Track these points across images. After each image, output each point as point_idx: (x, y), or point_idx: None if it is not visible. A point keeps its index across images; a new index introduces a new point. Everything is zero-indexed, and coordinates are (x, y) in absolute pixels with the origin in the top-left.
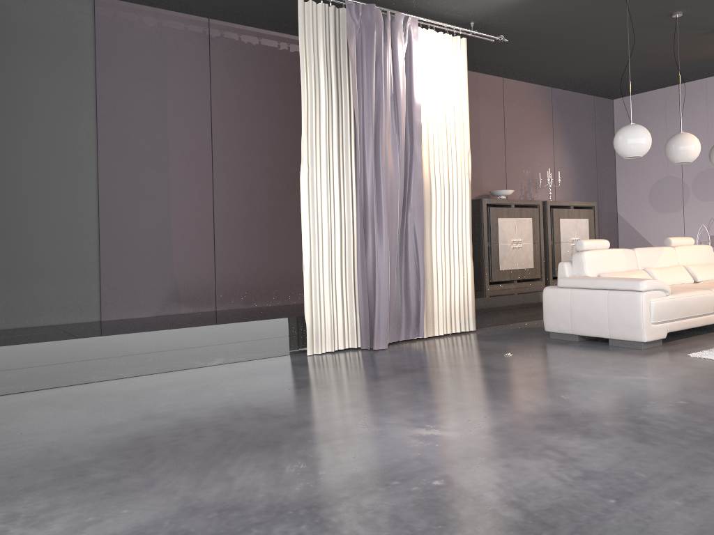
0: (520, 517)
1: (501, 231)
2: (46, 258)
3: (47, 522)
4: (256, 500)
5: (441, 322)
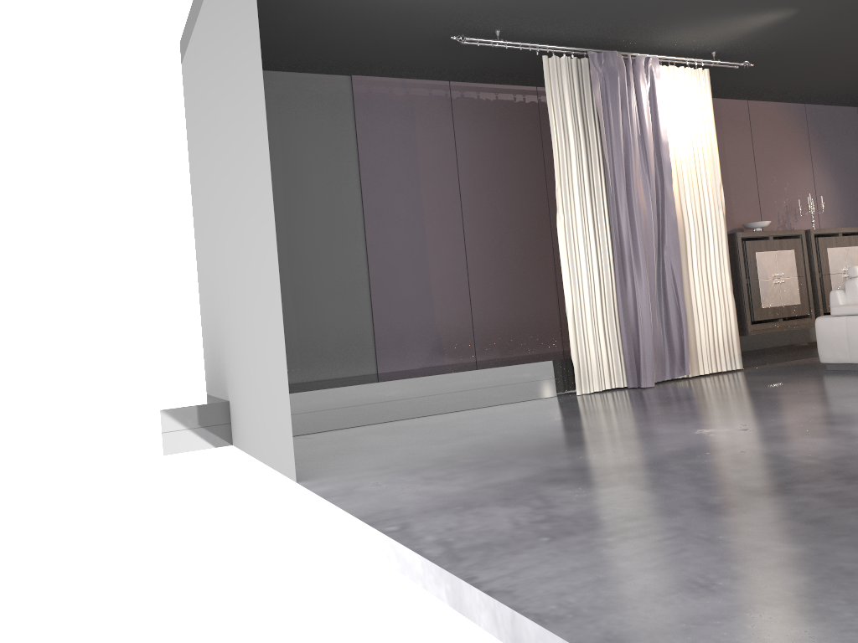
0: (816, 462)
1: (760, 266)
2: (329, 317)
3: (455, 478)
4: (601, 464)
5: (706, 360)
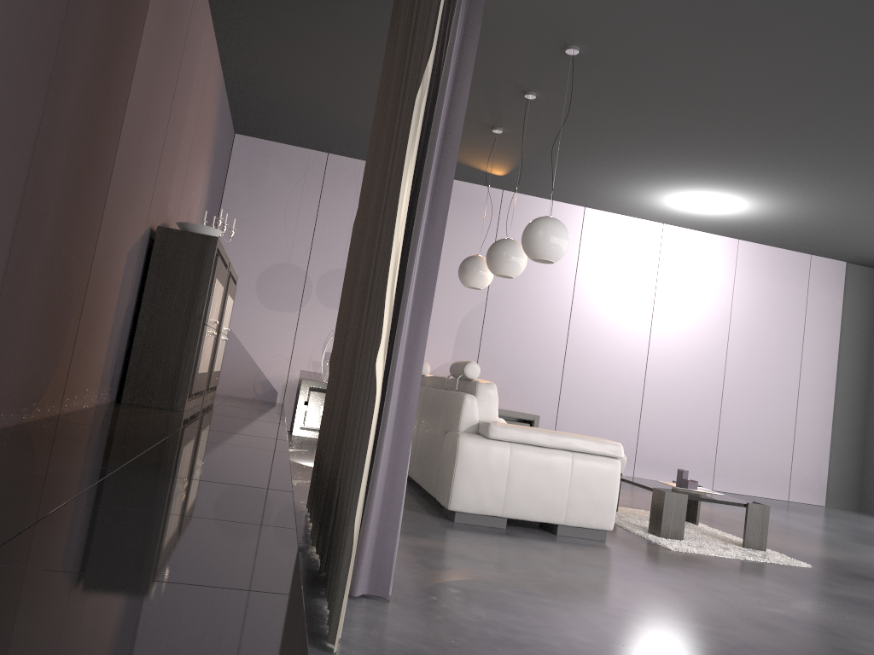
0: None
1: (213, 303)
2: None
3: None
4: None
5: None
